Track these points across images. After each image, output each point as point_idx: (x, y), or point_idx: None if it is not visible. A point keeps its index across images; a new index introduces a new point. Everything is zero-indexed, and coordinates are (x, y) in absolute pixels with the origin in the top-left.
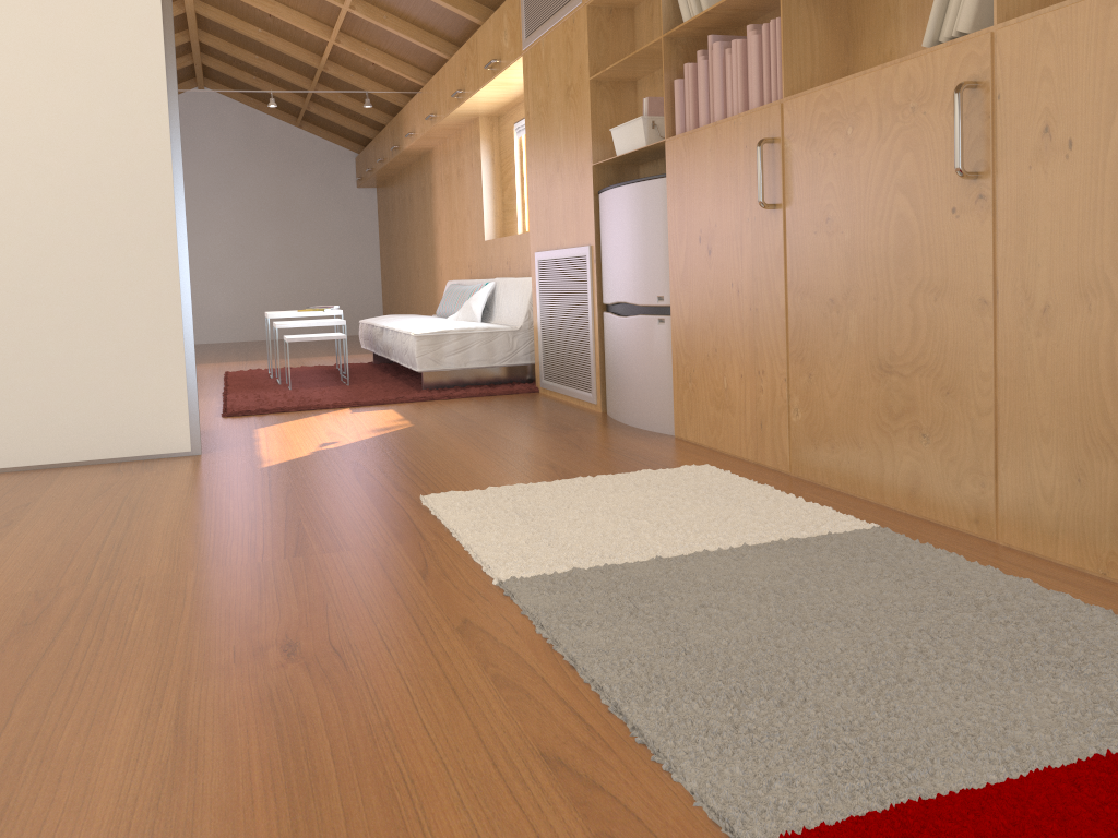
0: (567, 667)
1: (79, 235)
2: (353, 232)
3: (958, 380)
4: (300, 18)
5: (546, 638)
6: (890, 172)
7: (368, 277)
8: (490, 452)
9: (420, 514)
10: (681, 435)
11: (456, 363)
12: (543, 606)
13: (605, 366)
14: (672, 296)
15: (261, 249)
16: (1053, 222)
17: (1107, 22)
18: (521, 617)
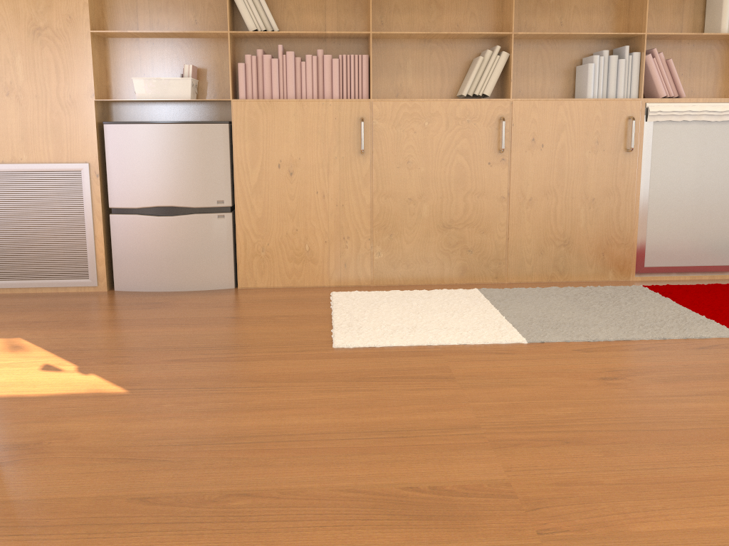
0: (627, 340)
1: None
2: None
3: (489, 227)
4: None
5: (598, 341)
6: (453, 145)
7: None
8: (205, 324)
9: (377, 349)
10: (249, 286)
11: None
12: (562, 337)
13: (113, 255)
14: (239, 200)
15: None
16: (534, 170)
17: (557, 110)
18: (572, 342)
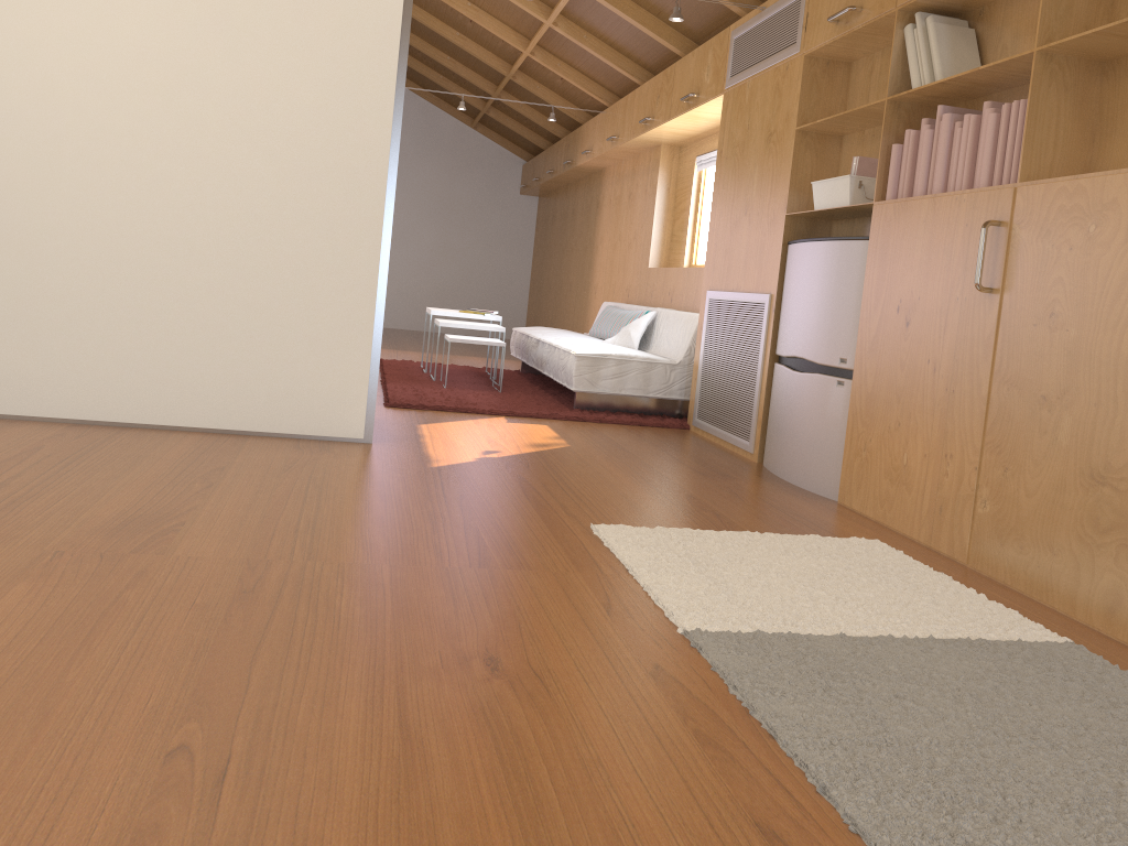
0: (766, 735)
1: (295, 220)
2: (509, 237)
3: None
4: (500, 27)
5: (740, 701)
6: None
7: (517, 283)
8: (651, 488)
9: (593, 543)
10: (845, 503)
11: (611, 388)
12: (732, 665)
13: (768, 417)
14: (856, 360)
15: (420, 241)
16: None
17: None
18: (711, 672)
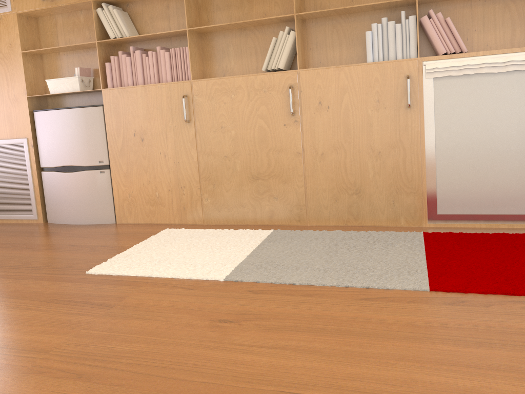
0: (309, 285)
1: None
2: None
3: (289, 178)
4: None
5: (284, 283)
6: (254, 111)
7: None
8: (47, 250)
9: (109, 277)
10: (123, 222)
11: None
12: (258, 278)
13: (45, 198)
14: (111, 160)
15: None
16: (323, 129)
17: (339, 75)
18: (260, 283)
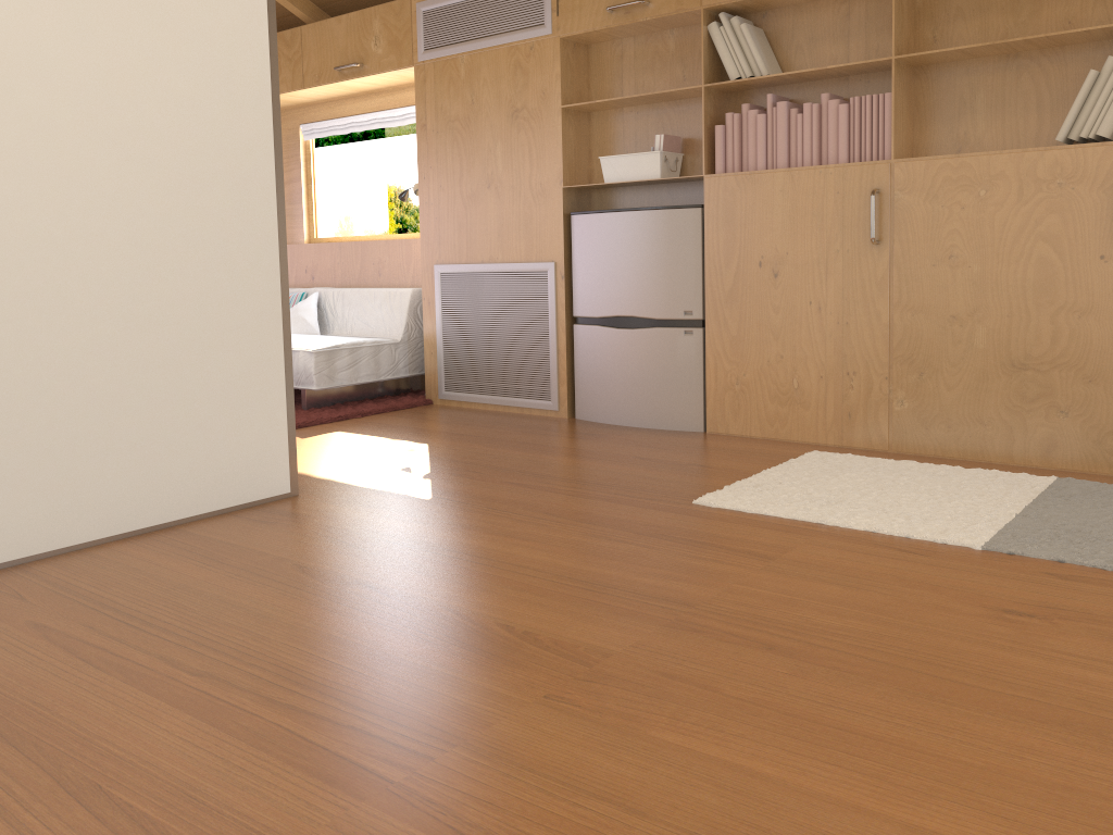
0: None
1: (186, 244)
2: None
3: (1101, 372)
4: None
5: None
6: (1031, 227)
7: None
8: (601, 460)
9: (741, 514)
10: (720, 431)
11: (348, 379)
12: (1060, 555)
13: (575, 374)
14: (709, 311)
15: None
16: None
17: None
18: (1067, 564)
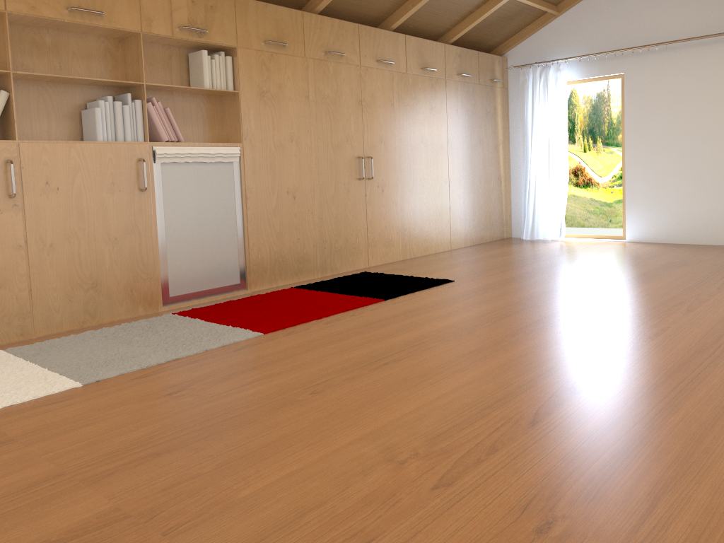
0: (177, 359)
1: None
2: None
3: (7, 280)
4: None
5: (151, 366)
6: None
7: None
8: None
9: None
10: None
11: None
12: (117, 371)
13: None
14: None
15: None
16: (52, 214)
17: (70, 152)
18: (127, 373)
